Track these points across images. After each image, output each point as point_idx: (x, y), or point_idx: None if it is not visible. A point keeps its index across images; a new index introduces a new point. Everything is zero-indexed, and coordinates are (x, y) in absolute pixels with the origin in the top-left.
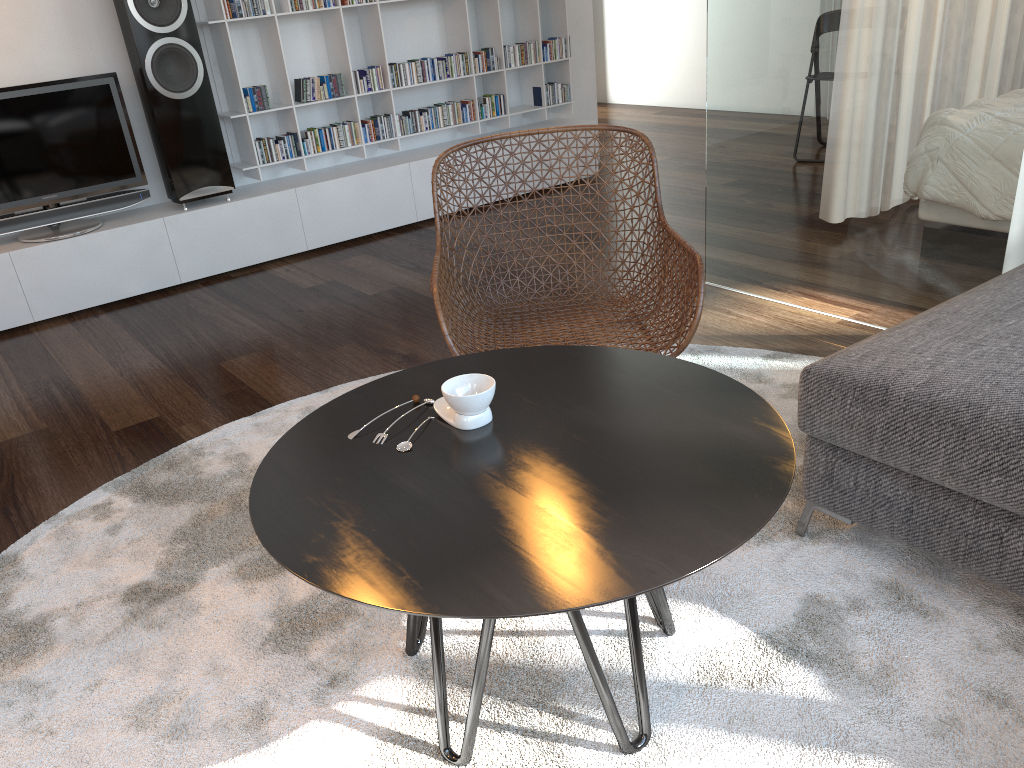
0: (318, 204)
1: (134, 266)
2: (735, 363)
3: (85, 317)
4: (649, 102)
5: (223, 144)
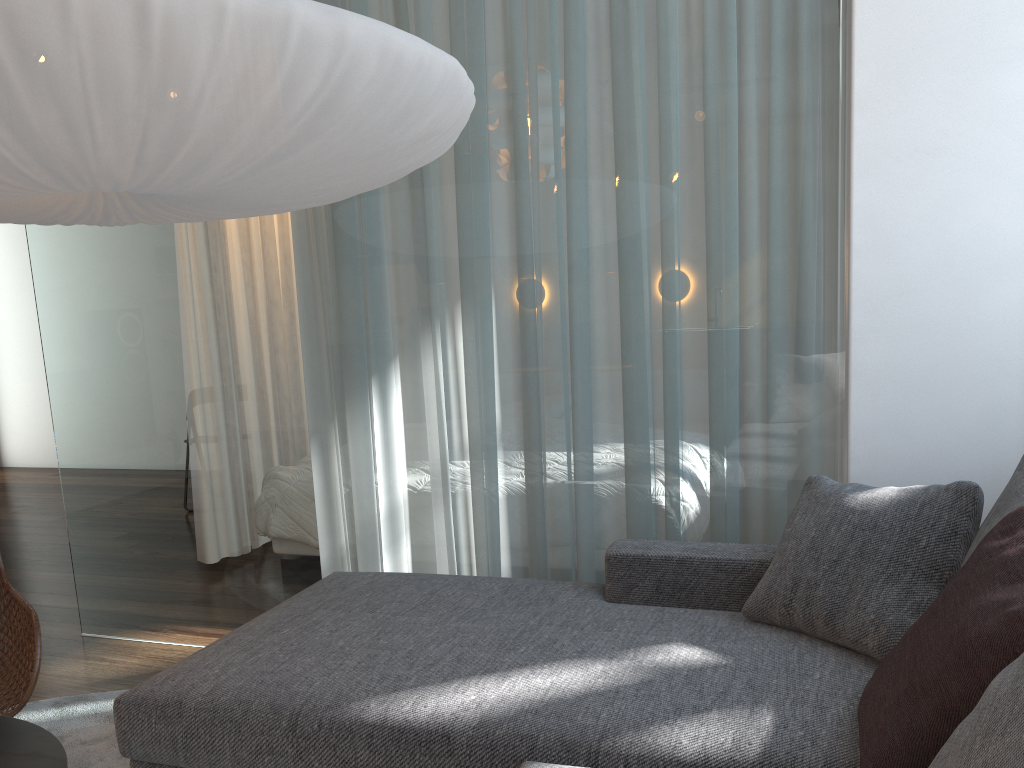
0: None
1: None
2: (101, 707)
3: None
4: (49, 464)
5: None
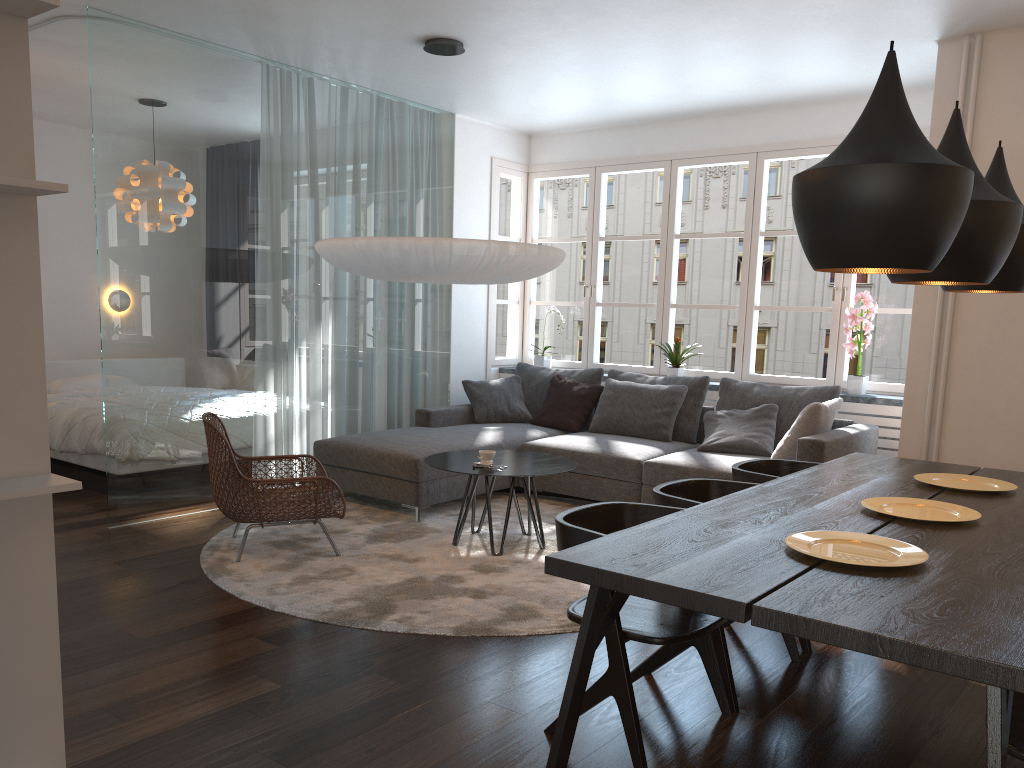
0: None
1: None
2: None
3: None
4: None
5: None
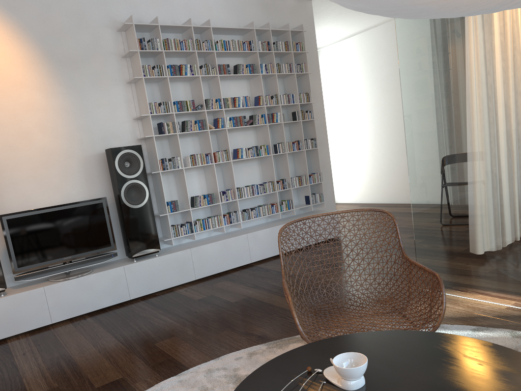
0: (201, 256)
1: (107, 291)
2: (456, 334)
3: (79, 319)
4: (354, 201)
5: (156, 228)
